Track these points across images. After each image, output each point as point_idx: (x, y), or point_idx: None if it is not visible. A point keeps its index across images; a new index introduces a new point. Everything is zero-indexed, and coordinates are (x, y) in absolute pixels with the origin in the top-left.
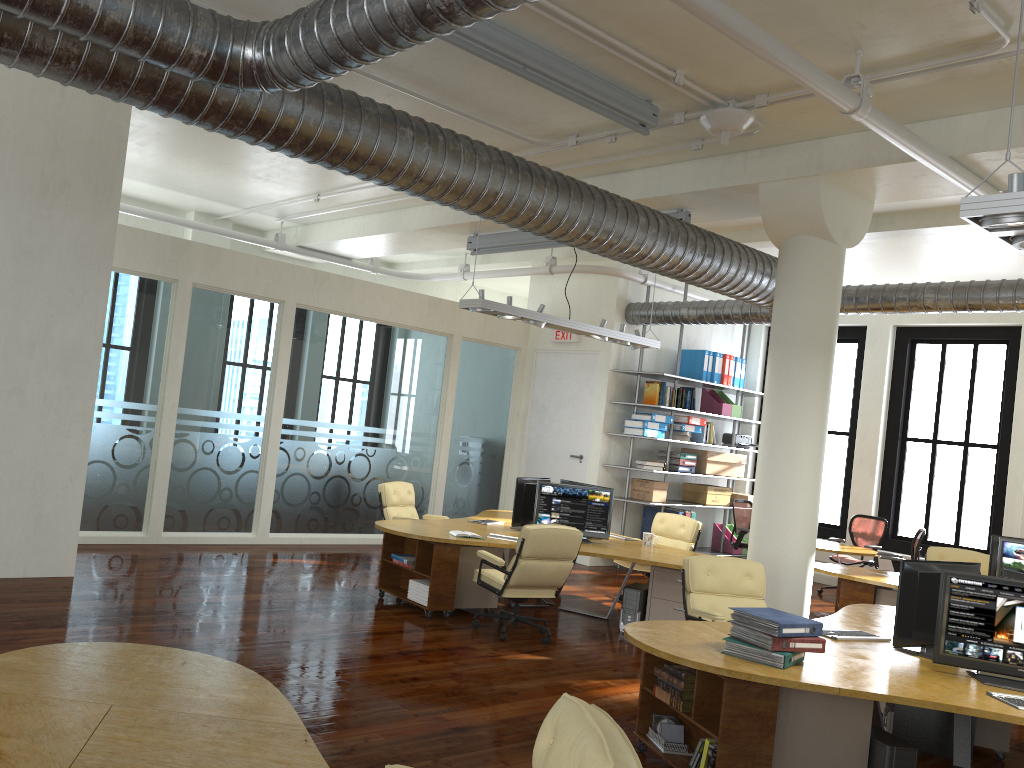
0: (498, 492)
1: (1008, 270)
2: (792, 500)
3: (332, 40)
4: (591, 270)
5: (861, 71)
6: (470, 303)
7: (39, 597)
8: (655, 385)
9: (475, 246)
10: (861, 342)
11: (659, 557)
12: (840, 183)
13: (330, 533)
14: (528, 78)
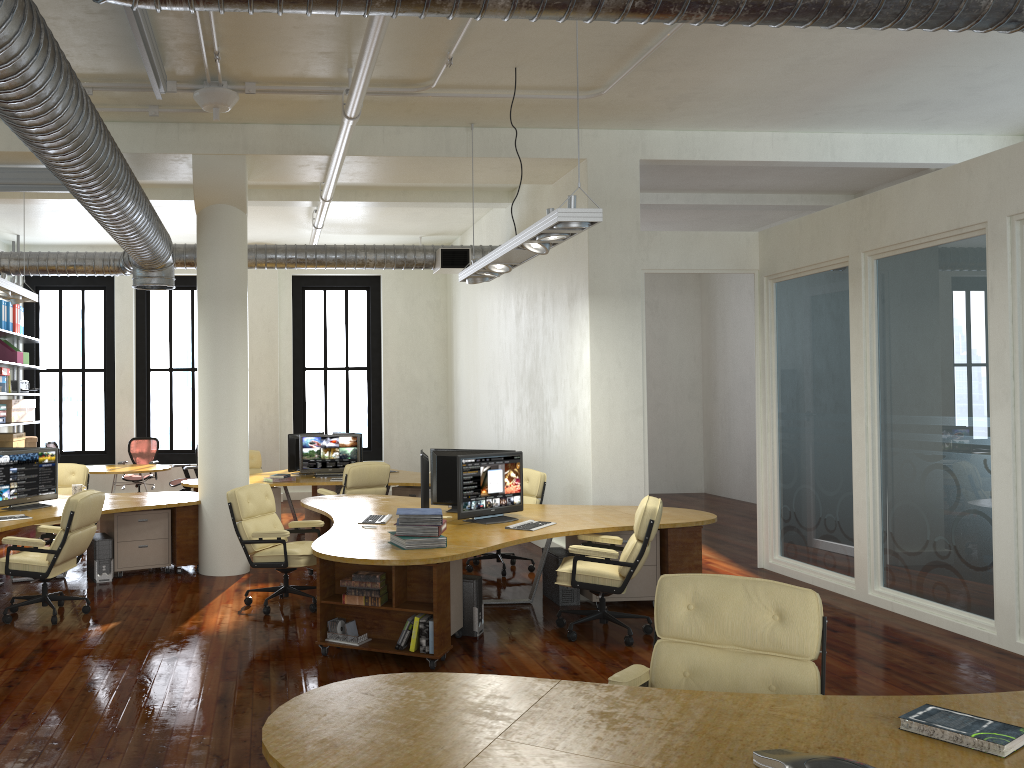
0: None
1: None
2: (238, 429)
3: None
4: None
5: (332, 83)
6: None
7: None
8: None
9: None
10: (109, 289)
11: (122, 503)
12: (249, 163)
13: None
14: (135, 26)
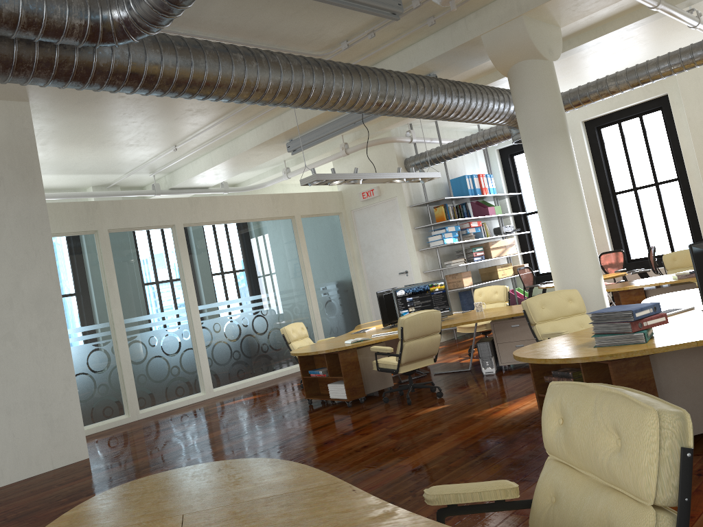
0: (357, 314)
1: (649, 58)
2: (575, 243)
3: None
4: (374, 143)
5: None
6: (308, 180)
7: (70, 478)
8: (441, 208)
9: (293, 148)
10: None
11: (494, 314)
12: (536, 18)
13: (254, 376)
14: None
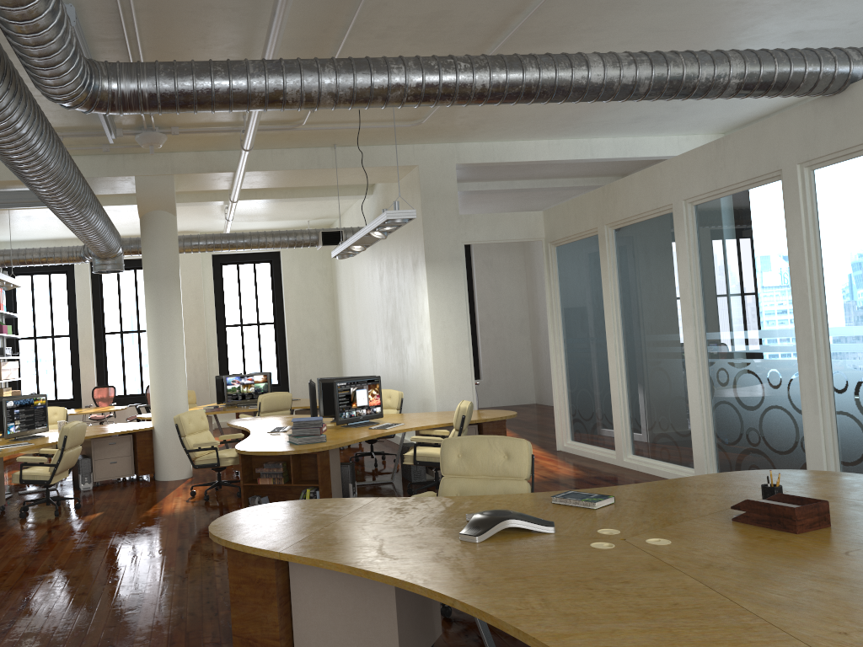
0: None
1: None
2: (178, 373)
3: (190, 96)
4: None
5: (233, 124)
6: None
7: None
8: None
9: None
10: (70, 273)
11: (96, 431)
12: (176, 179)
13: None
14: None
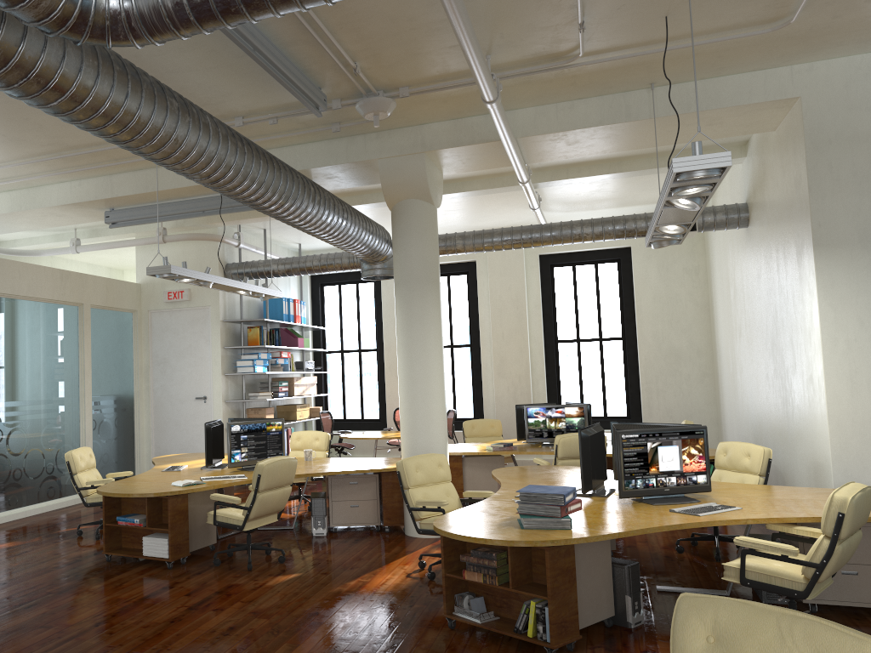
0: (133, 441)
1: (473, 223)
2: (432, 402)
3: None
4: (200, 237)
5: None
6: (159, 270)
7: None
8: (256, 329)
9: (114, 220)
10: (377, 281)
11: (334, 467)
12: (432, 159)
13: None
14: (257, 60)
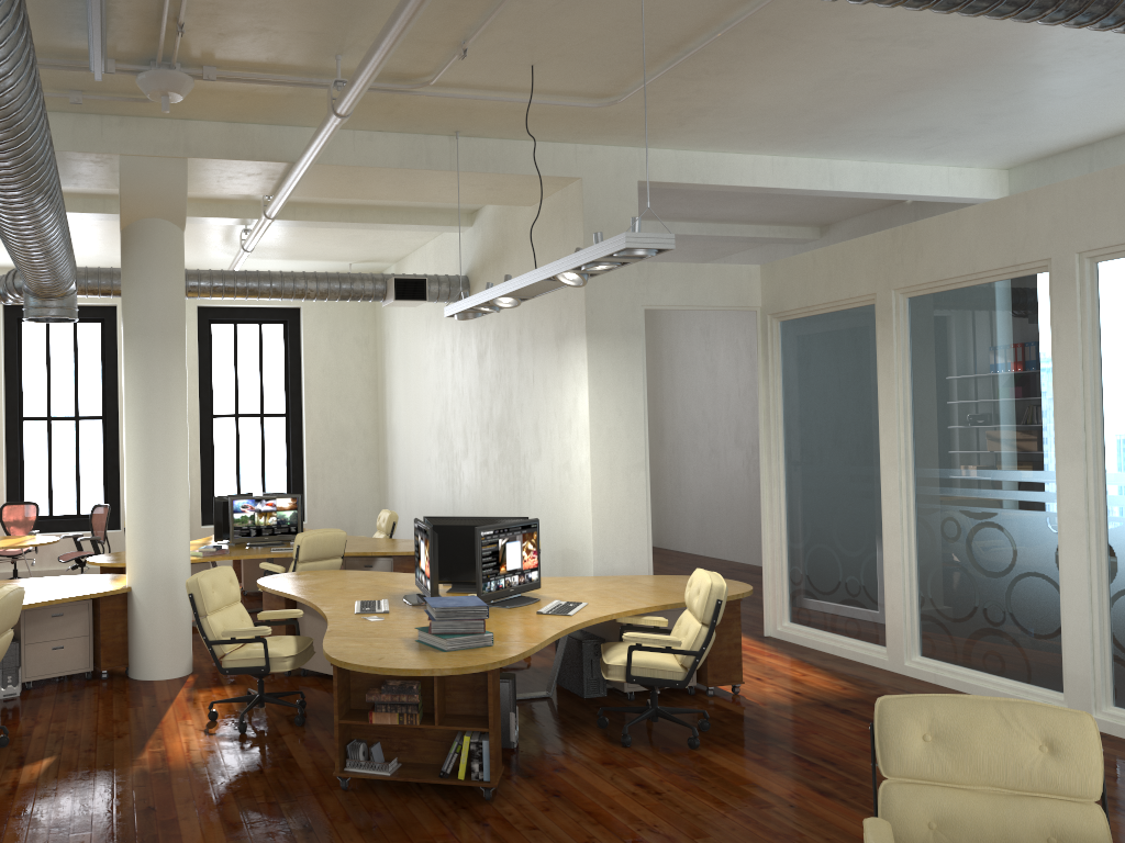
0: None
1: None
2: (178, 497)
3: None
4: None
5: (311, 73)
6: None
7: None
8: None
9: None
10: None
11: (31, 595)
12: (188, 169)
13: None
14: None
